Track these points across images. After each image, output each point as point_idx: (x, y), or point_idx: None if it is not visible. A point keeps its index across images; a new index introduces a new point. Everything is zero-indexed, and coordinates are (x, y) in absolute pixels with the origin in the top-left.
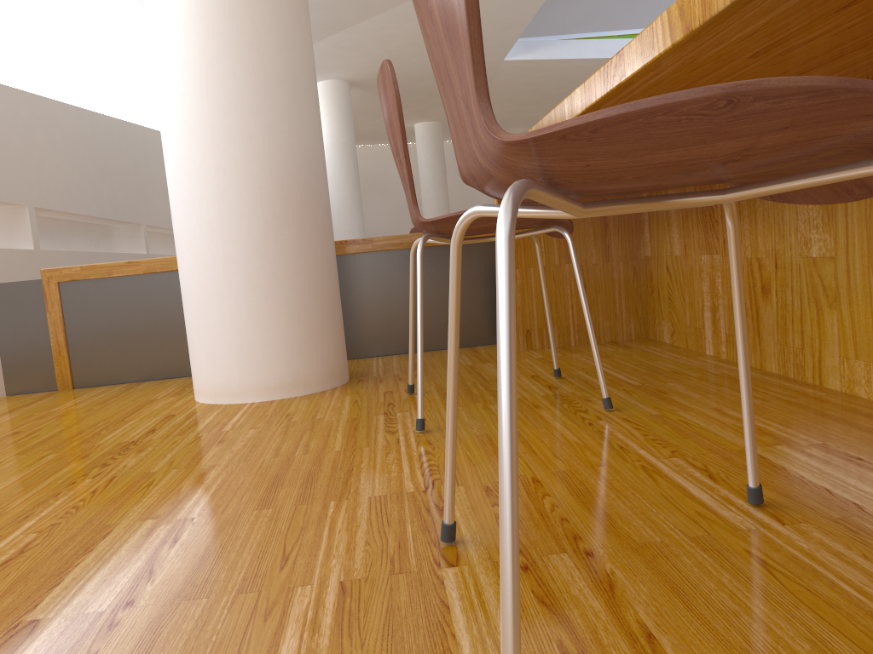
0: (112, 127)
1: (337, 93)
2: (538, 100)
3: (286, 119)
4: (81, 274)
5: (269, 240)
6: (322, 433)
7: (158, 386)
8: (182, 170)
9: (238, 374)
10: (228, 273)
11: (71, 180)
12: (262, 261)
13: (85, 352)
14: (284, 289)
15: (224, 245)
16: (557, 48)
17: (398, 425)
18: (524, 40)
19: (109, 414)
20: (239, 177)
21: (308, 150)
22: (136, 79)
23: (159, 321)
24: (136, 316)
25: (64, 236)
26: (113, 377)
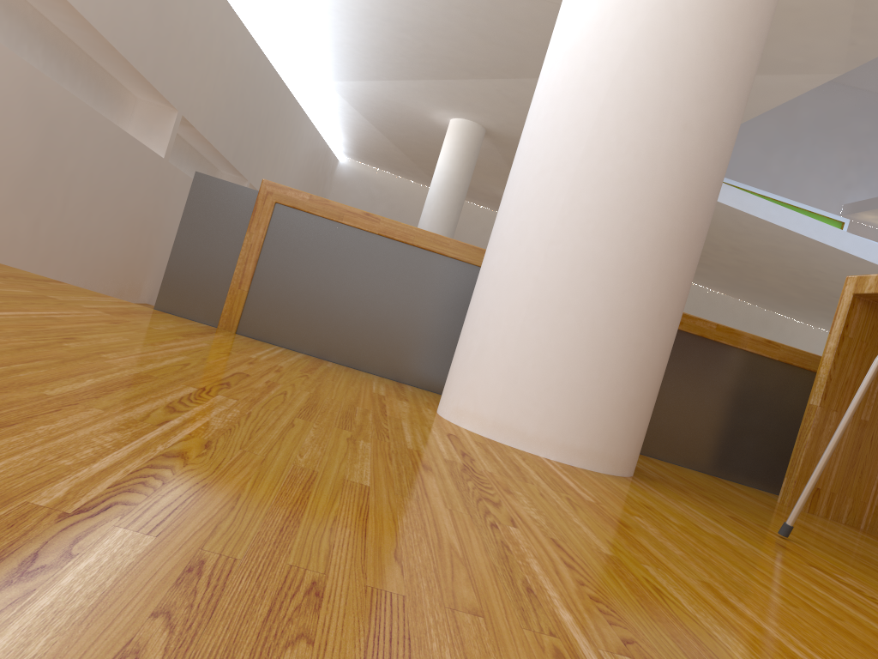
0: (267, 73)
1: (471, 135)
2: None
3: (725, 123)
4: (306, 205)
5: (652, 261)
6: (778, 573)
7: (352, 374)
8: (576, 131)
9: (541, 413)
10: (585, 281)
11: (218, 105)
12: (633, 283)
13: (268, 297)
14: (641, 330)
15: (596, 244)
16: None
17: None
18: None
19: (347, 395)
20: (652, 169)
21: (723, 171)
22: (296, 40)
23: (370, 296)
24: (347, 279)
25: (180, 158)
26: (288, 339)
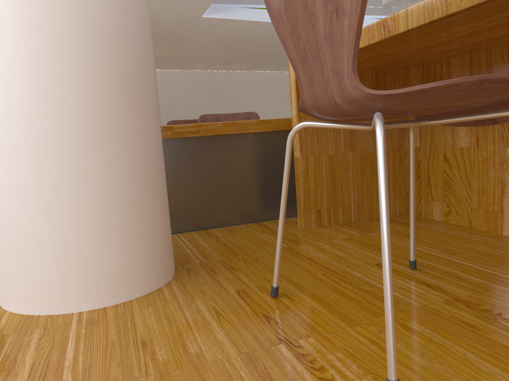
0: None
1: None
2: (218, 46)
3: None
4: None
5: (100, 120)
6: None
7: None
8: None
9: (60, 279)
10: (47, 159)
11: None
12: (91, 144)
13: None
14: (117, 178)
15: (42, 124)
16: (235, 12)
17: (333, 375)
18: (214, 5)
19: None
20: (63, 41)
21: (140, 21)
22: None
23: None
24: None
25: None
26: None
